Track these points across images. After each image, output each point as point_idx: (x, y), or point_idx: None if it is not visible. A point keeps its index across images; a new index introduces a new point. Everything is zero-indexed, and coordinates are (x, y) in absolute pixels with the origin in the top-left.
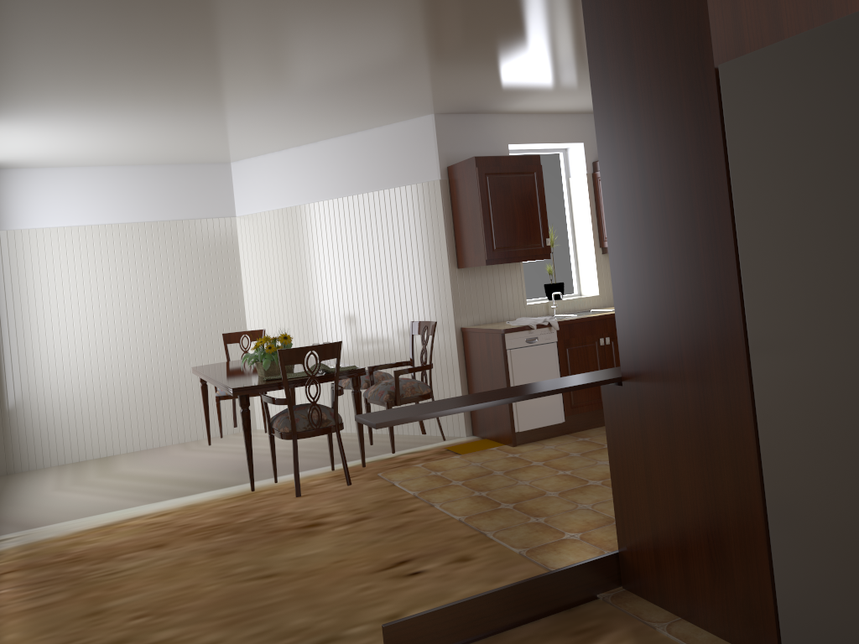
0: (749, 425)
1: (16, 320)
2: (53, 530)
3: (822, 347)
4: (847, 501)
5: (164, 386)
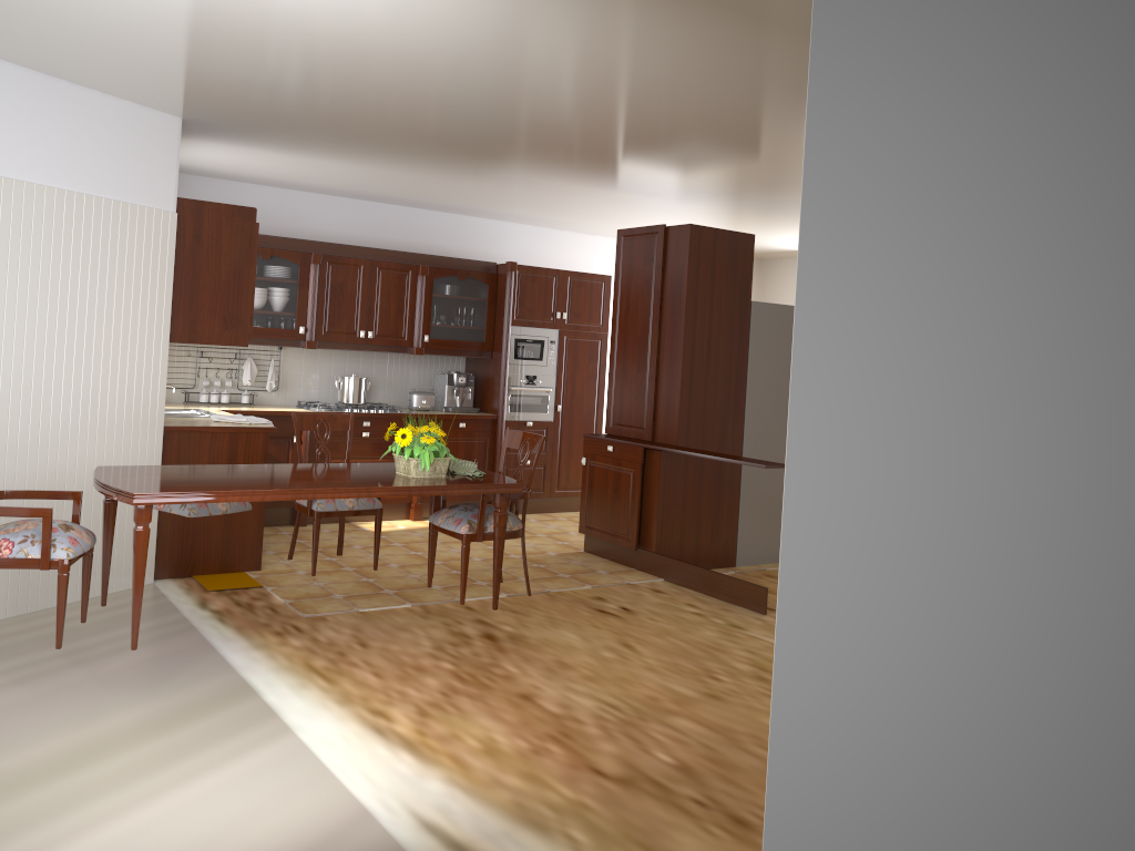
0: None
1: None
2: (400, 788)
3: (770, 424)
4: (769, 483)
5: None
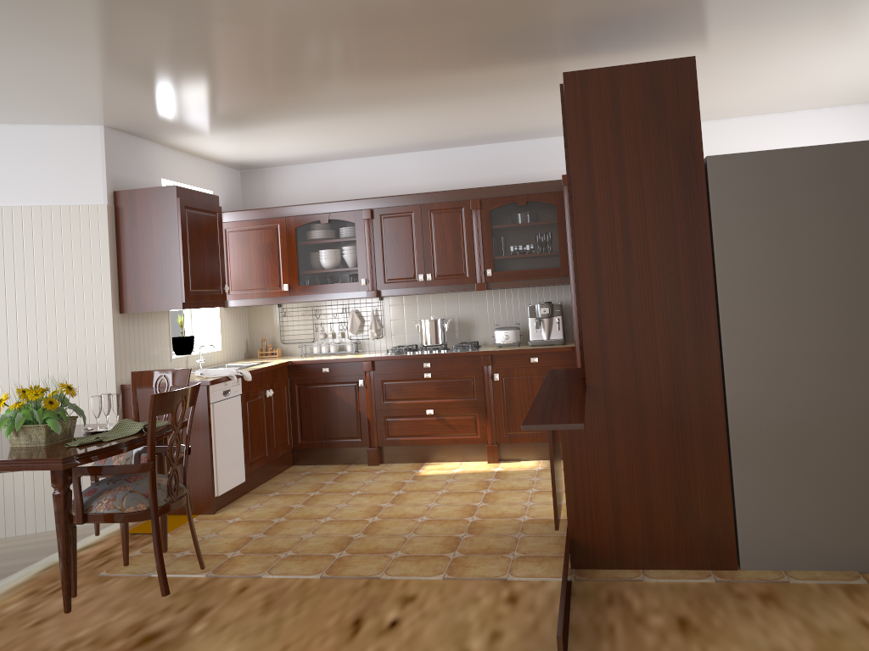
0: (720, 402)
1: None
2: None
3: (781, 342)
4: (795, 437)
5: None
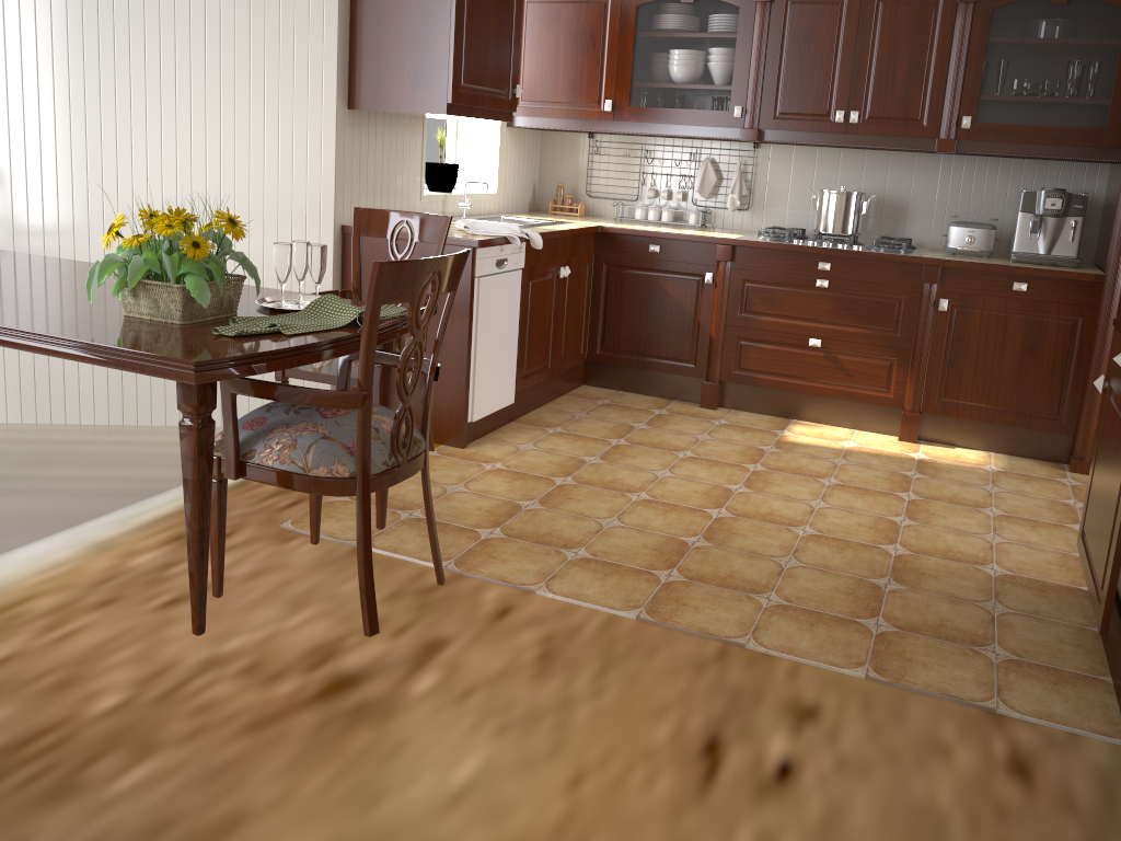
0: None
1: None
2: None
3: None
4: None
5: None
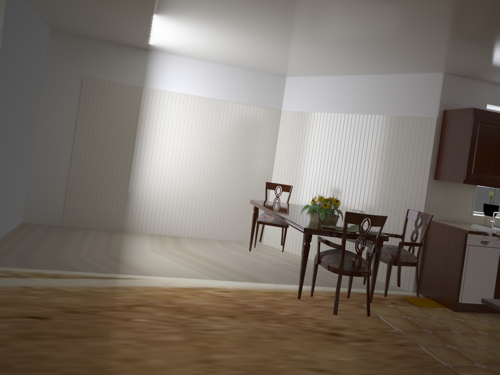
0: None
1: (146, 142)
2: (159, 281)
3: None
4: None
5: (217, 203)
